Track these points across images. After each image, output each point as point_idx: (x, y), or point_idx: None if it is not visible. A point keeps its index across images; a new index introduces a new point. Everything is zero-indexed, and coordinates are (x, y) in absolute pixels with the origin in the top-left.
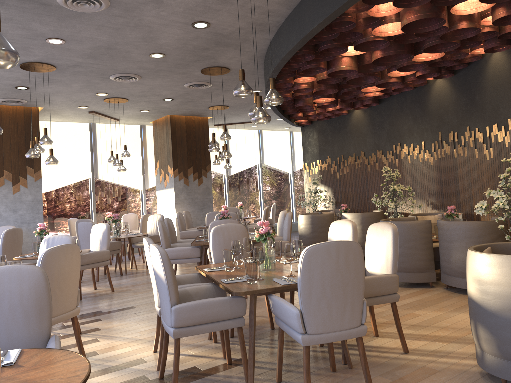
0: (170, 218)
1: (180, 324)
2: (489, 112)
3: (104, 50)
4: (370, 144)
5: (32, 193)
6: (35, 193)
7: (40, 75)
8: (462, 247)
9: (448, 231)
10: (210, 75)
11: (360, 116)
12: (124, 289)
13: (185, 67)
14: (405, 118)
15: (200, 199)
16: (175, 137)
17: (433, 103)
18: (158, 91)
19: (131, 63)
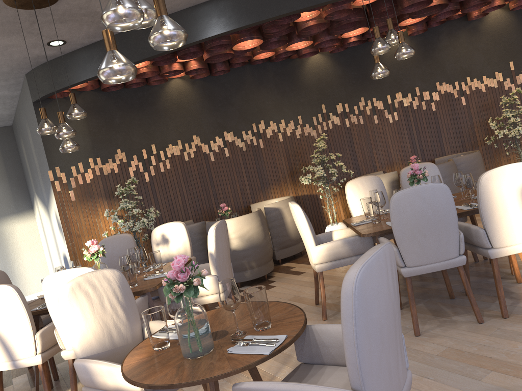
0: None
1: None
2: (389, 84)
3: None
4: (209, 126)
5: None
6: None
7: None
8: (482, 170)
9: (471, 161)
10: None
11: (184, 89)
12: None
13: None
14: (267, 93)
15: None
16: None
17: (310, 77)
18: None
19: None
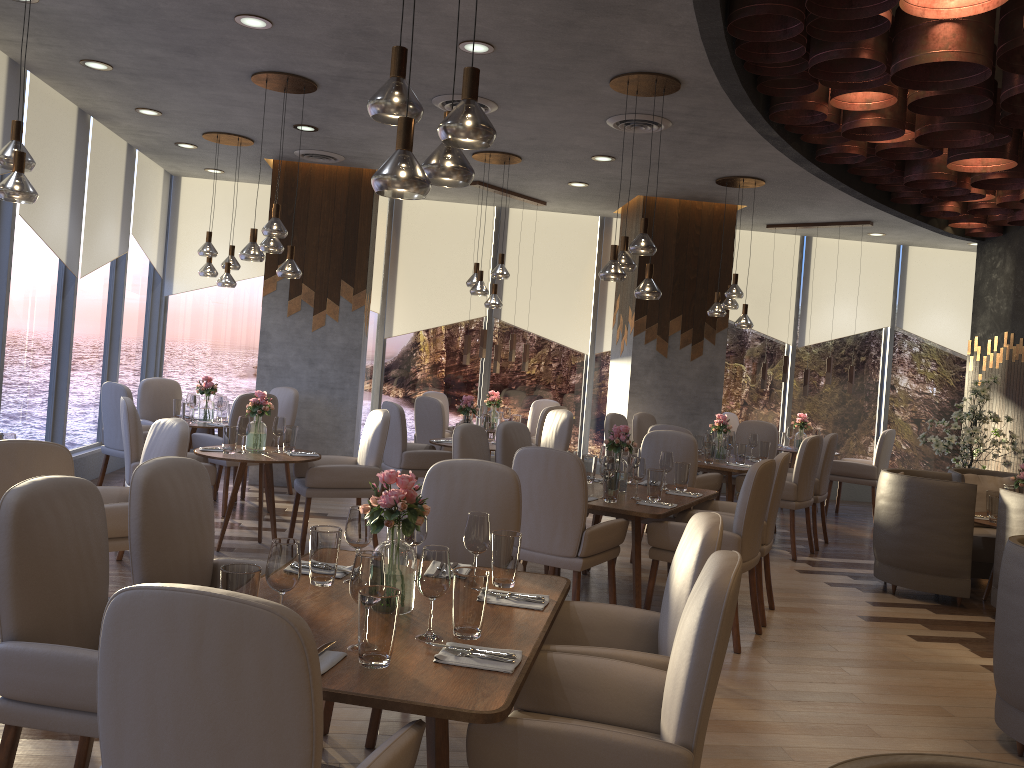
0: None
1: (8, 694)
2: None
3: (359, 38)
4: None
5: (344, 333)
6: (349, 334)
7: (306, 99)
8: None
9: None
10: (643, 96)
11: None
12: None
13: (566, 75)
14: None
15: (691, 391)
16: None
17: None
18: (564, 138)
19: (443, 68)
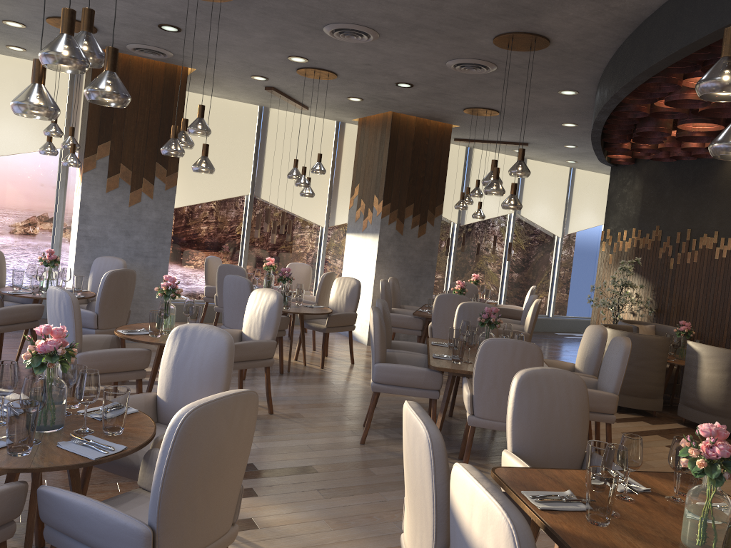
0: (364, 283)
1: None
2: None
3: None
4: None
5: (158, 209)
6: (162, 210)
7: (205, 6)
8: None
9: None
10: (507, 49)
11: None
12: (290, 413)
13: (471, 25)
14: None
15: (417, 259)
16: (395, 151)
17: None
18: (396, 67)
19: (375, 3)
